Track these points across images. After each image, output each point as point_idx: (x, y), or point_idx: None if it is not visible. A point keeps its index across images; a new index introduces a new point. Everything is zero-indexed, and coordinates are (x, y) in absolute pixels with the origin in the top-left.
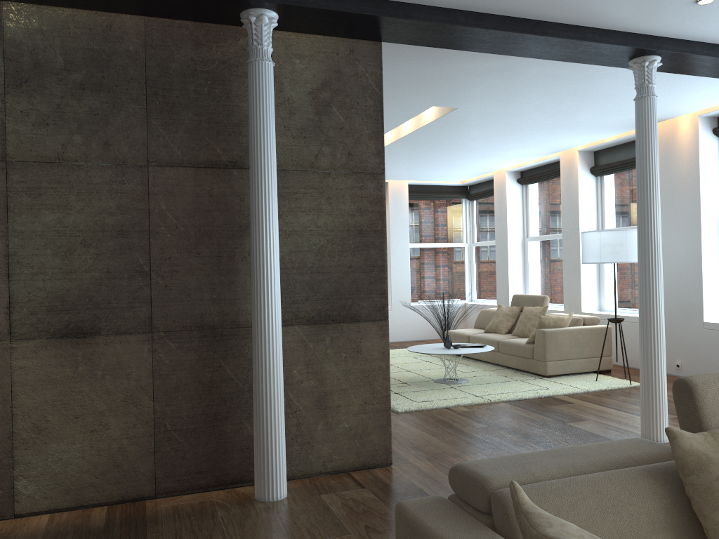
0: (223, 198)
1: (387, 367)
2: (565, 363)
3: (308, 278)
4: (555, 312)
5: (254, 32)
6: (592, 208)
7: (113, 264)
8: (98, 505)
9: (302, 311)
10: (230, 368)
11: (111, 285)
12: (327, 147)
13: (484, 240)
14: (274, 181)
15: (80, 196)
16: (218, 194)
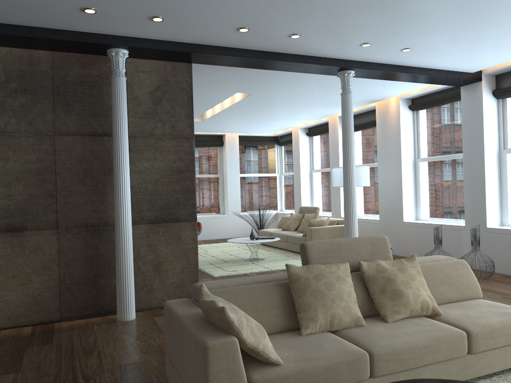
0: (99, 153)
1: (196, 247)
2: None
3: (149, 197)
4: (327, 217)
5: (114, 61)
6: None
7: (34, 191)
8: (27, 325)
9: (145, 216)
10: (103, 248)
11: (33, 202)
12: (160, 123)
13: (288, 171)
14: (127, 143)
15: (15, 152)
16: (96, 150)
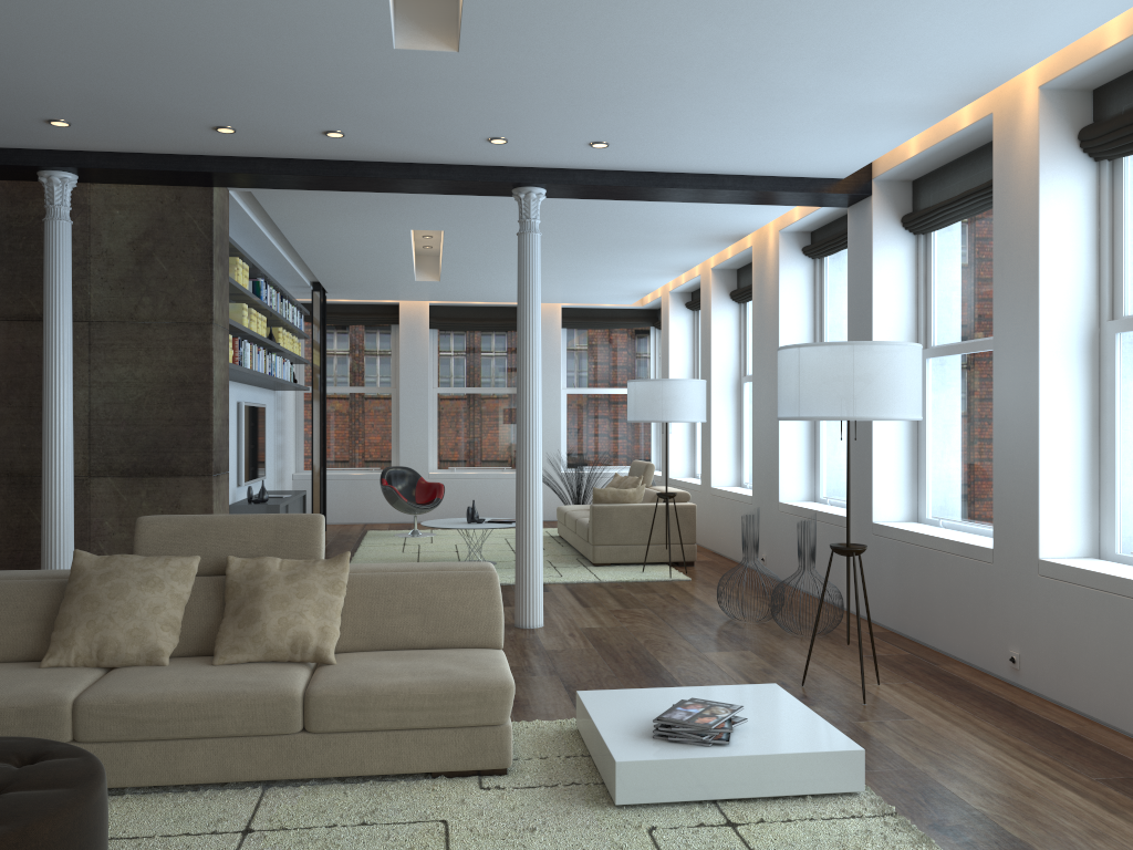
0: (36, 350)
1: None
2: (622, 549)
3: (124, 430)
4: (695, 487)
5: (47, 192)
6: (733, 346)
7: None
8: None
9: (116, 463)
10: (39, 516)
11: None
12: (148, 298)
13: None
14: (64, 335)
15: None
16: (31, 346)
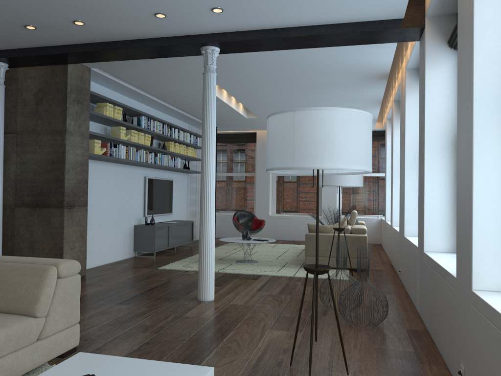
0: None
1: (62, 232)
2: (321, 259)
3: (29, 184)
4: (389, 226)
5: None
6: None
7: None
8: None
9: (25, 201)
10: None
11: None
12: (40, 120)
13: None
14: None
15: None
16: None
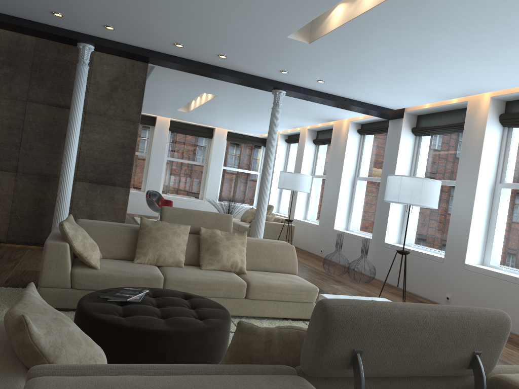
0: (59, 121)
1: (125, 209)
2: None
3: (94, 162)
4: (284, 217)
5: (81, 52)
6: (311, 162)
7: (4, 140)
8: None
9: (88, 176)
10: (50, 195)
11: (1, 149)
12: (113, 106)
13: None
14: (80, 117)
15: None
16: (57, 118)
